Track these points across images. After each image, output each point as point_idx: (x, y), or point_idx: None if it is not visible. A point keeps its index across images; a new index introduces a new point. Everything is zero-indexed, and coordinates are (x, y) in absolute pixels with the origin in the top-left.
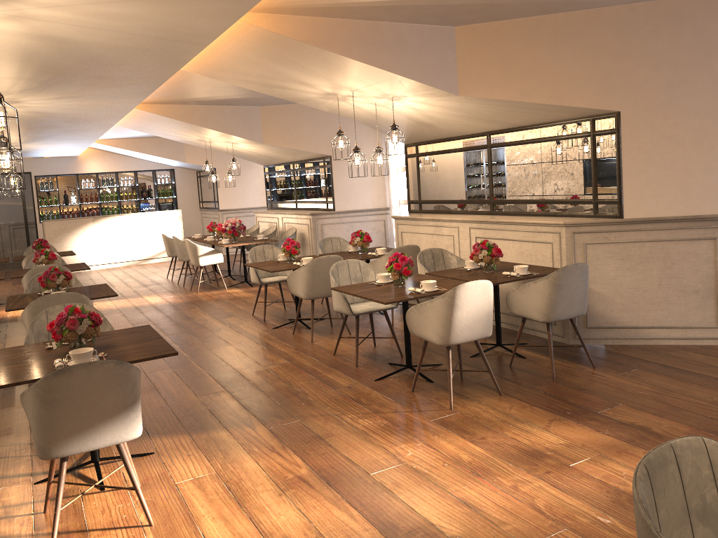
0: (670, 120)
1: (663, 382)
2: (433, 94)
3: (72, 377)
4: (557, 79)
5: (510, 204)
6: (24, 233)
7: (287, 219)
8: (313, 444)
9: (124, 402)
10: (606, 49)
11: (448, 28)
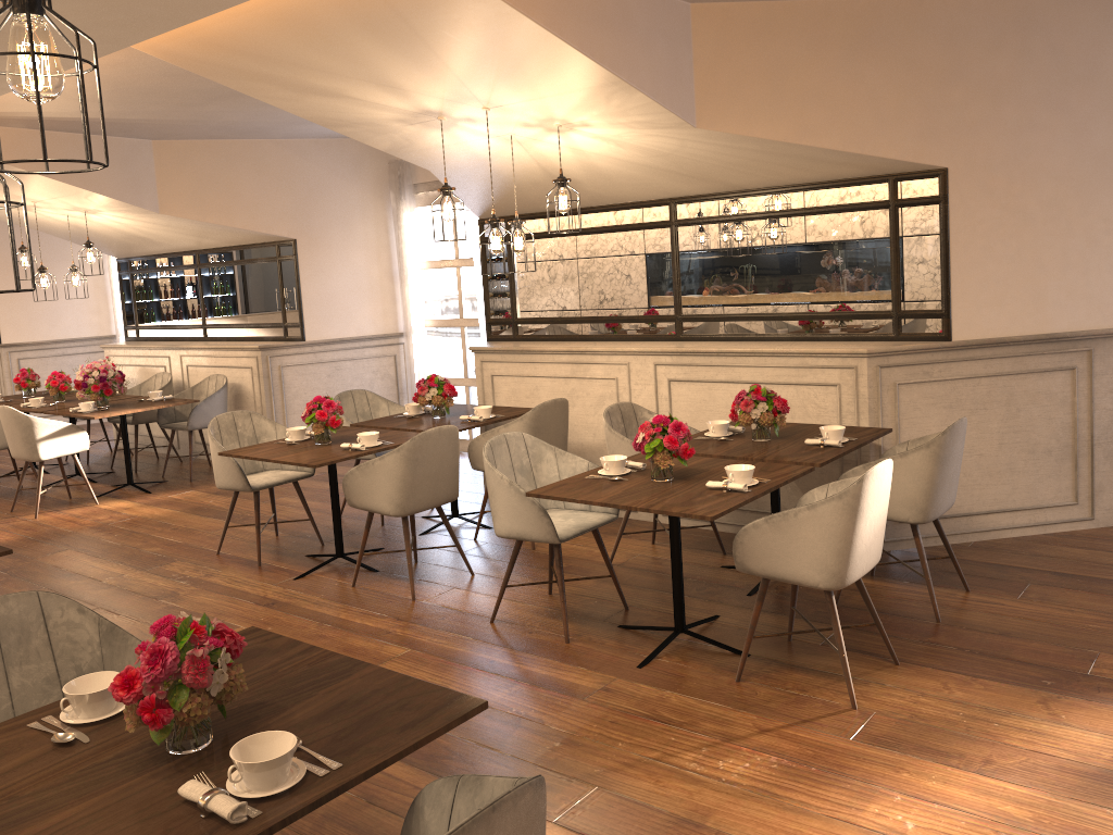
0: (1016, 184)
1: (1099, 603)
2: (648, 124)
3: None
4: (856, 109)
5: (719, 322)
6: None
7: (196, 359)
8: None
9: None
10: (928, 65)
11: (682, 4)
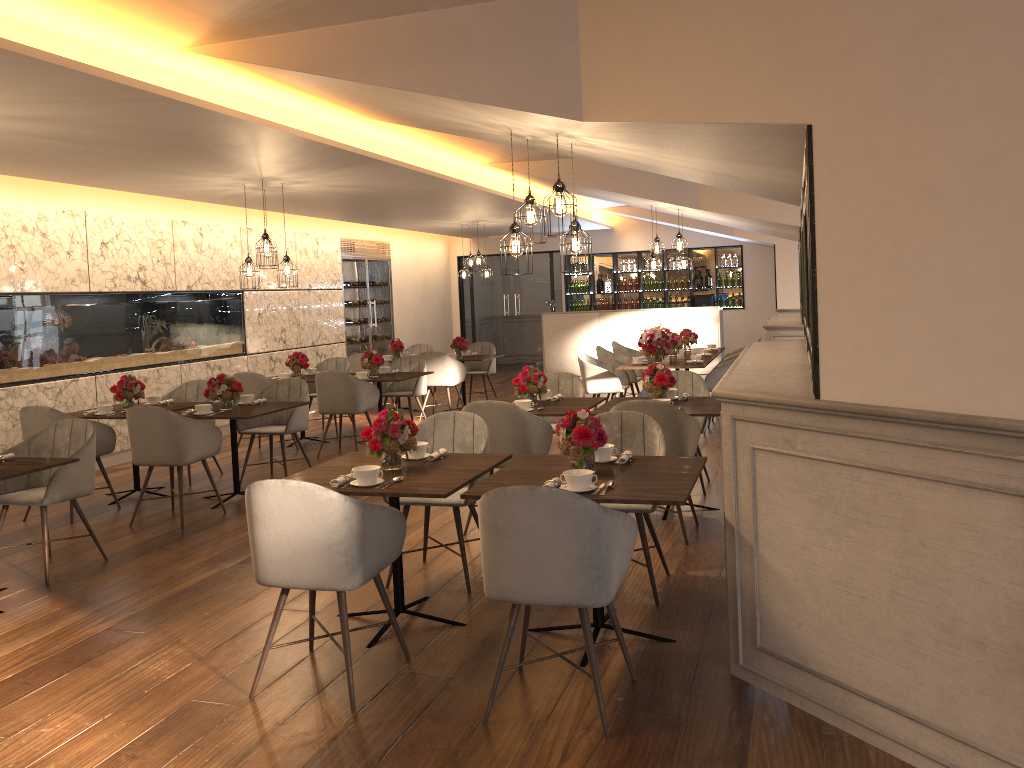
0: (916, 136)
1: None
2: (566, 124)
3: None
4: (708, 64)
5: None
6: None
7: None
8: (59, 667)
9: None
10: None
11: None
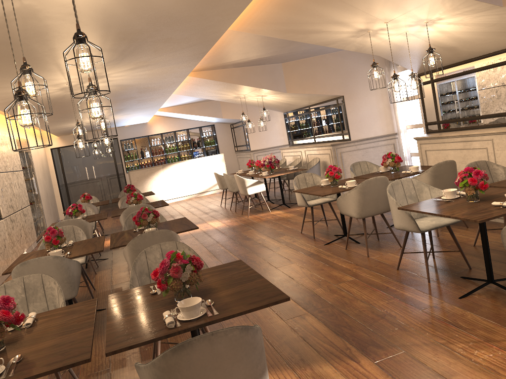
0: None
1: None
2: (473, 11)
3: (193, 353)
4: None
5: None
6: (117, 181)
7: (309, 151)
8: None
9: (253, 375)
10: None
11: None
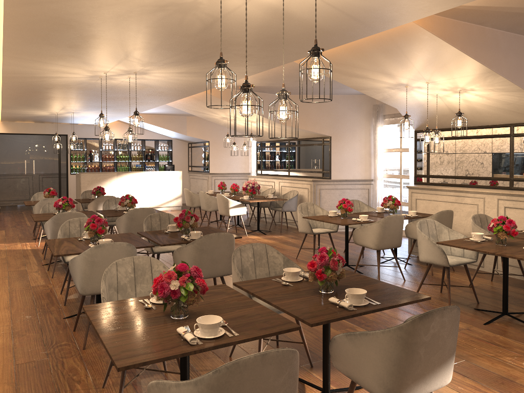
0: None
1: None
2: (503, 90)
3: (431, 322)
4: None
5: None
6: (57, 181)
7: (285, 183)
8: (510, 386)
9: (453, 347)
10: None
11: None
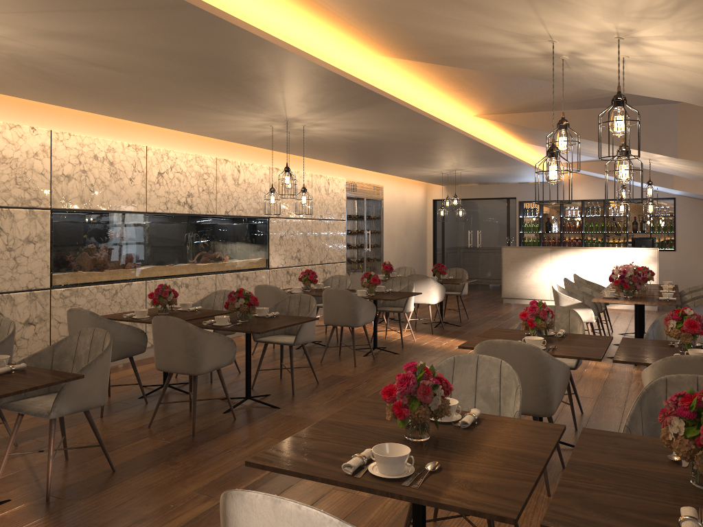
0: None
1: None
2: (657, 9)
3: None
4: None
5: None
6: None
7: None
8: None
9: None
10: None
11: None
